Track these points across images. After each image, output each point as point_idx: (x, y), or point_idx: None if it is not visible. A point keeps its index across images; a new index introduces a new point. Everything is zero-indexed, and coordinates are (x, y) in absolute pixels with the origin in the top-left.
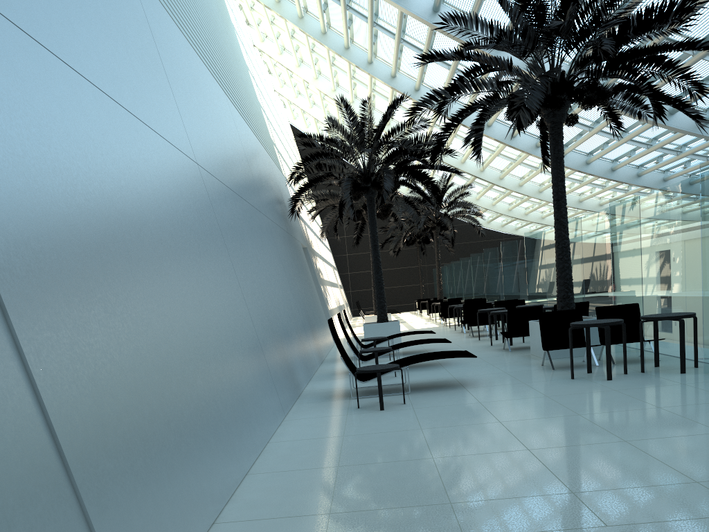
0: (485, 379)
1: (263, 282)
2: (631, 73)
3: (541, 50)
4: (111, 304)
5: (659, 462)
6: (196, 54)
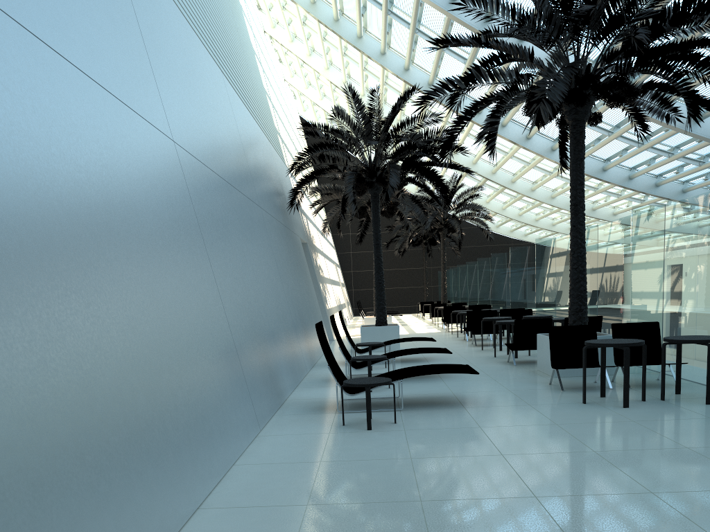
0: (486, 397)
1: (248, 279)
2: (665, 68)
3: (567, 40)
4: (5, 302)
5: (698, 528)
6: (189, 25)
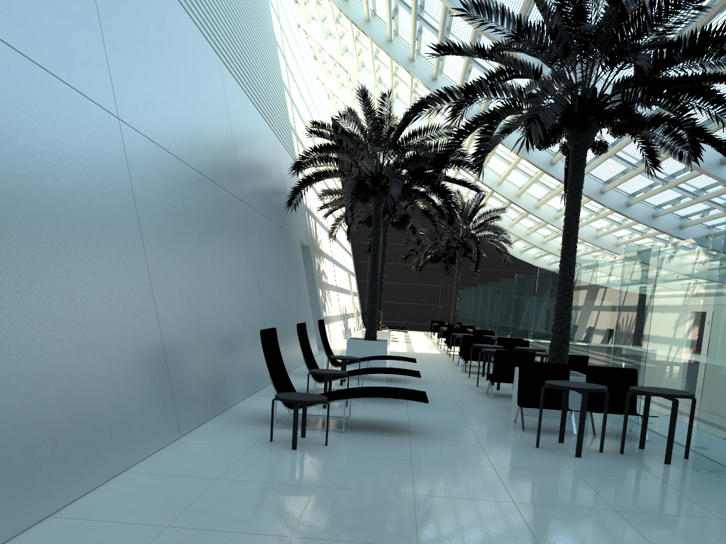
0: (440, 428)
1: (203, 274)
2: (671, 101)
3: (573, 60)
4: None
5: None
6: (178, 2)
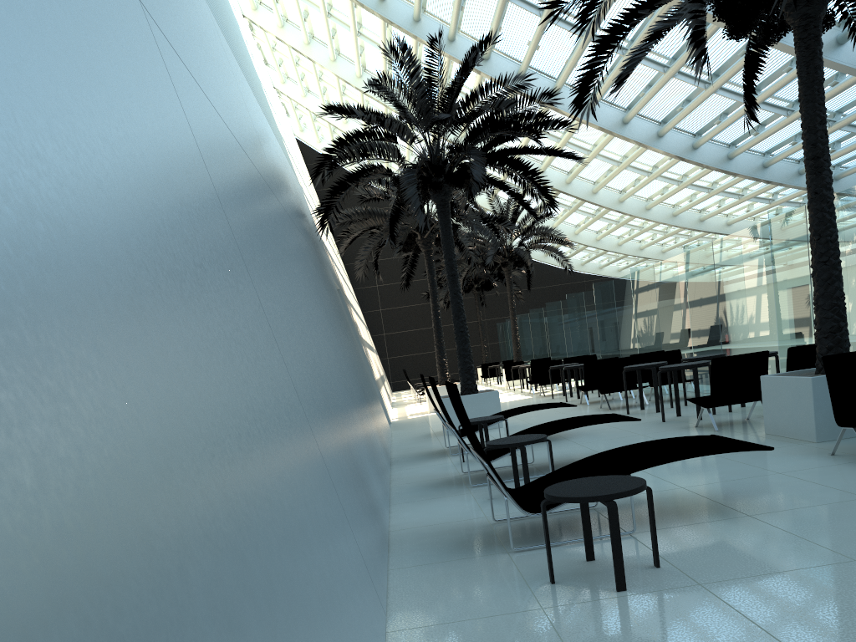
0: (758, 490)
1: (301, 317)
2: None
3: None
4: None
5: None
6: None
